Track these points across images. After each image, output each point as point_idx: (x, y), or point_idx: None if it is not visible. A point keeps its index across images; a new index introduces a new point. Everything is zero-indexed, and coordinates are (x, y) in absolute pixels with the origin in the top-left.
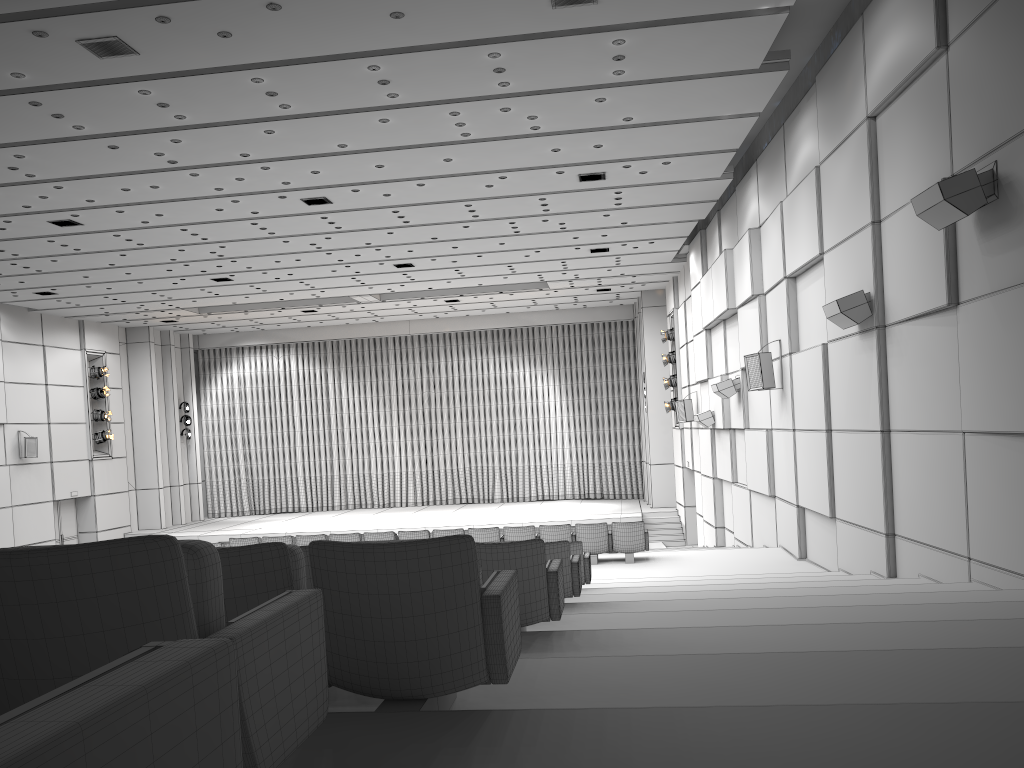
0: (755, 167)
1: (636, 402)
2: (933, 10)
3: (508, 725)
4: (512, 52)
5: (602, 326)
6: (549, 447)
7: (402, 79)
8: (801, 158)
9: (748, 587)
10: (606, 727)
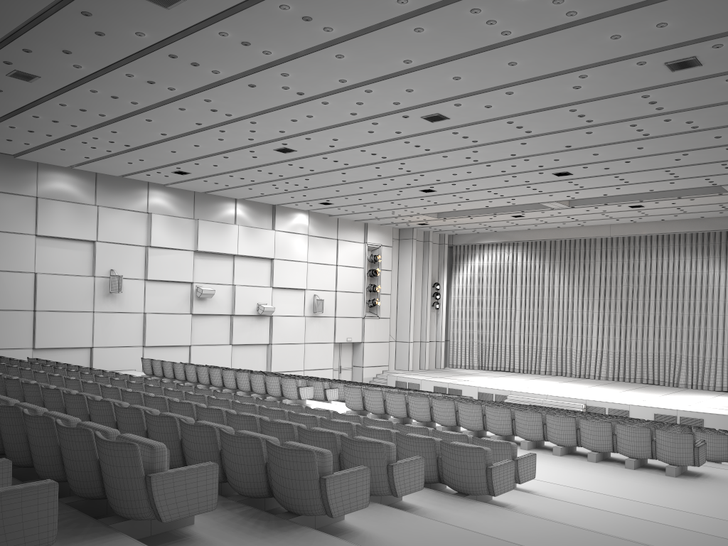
0: None
1: None
2: None
3: None
4: None
5: None
6: None
7: None
8: None
9: None
10: None
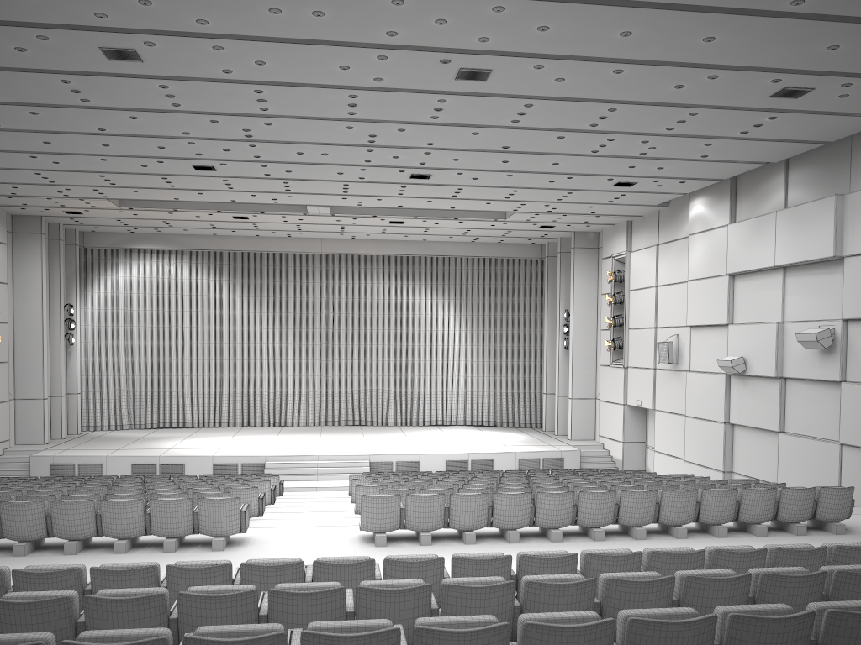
0: None
1: (535, 337)
2: None
3: None
4: None
5: (506, 262)
6: (446, 374)
7: None
8: None
9: None
10: None
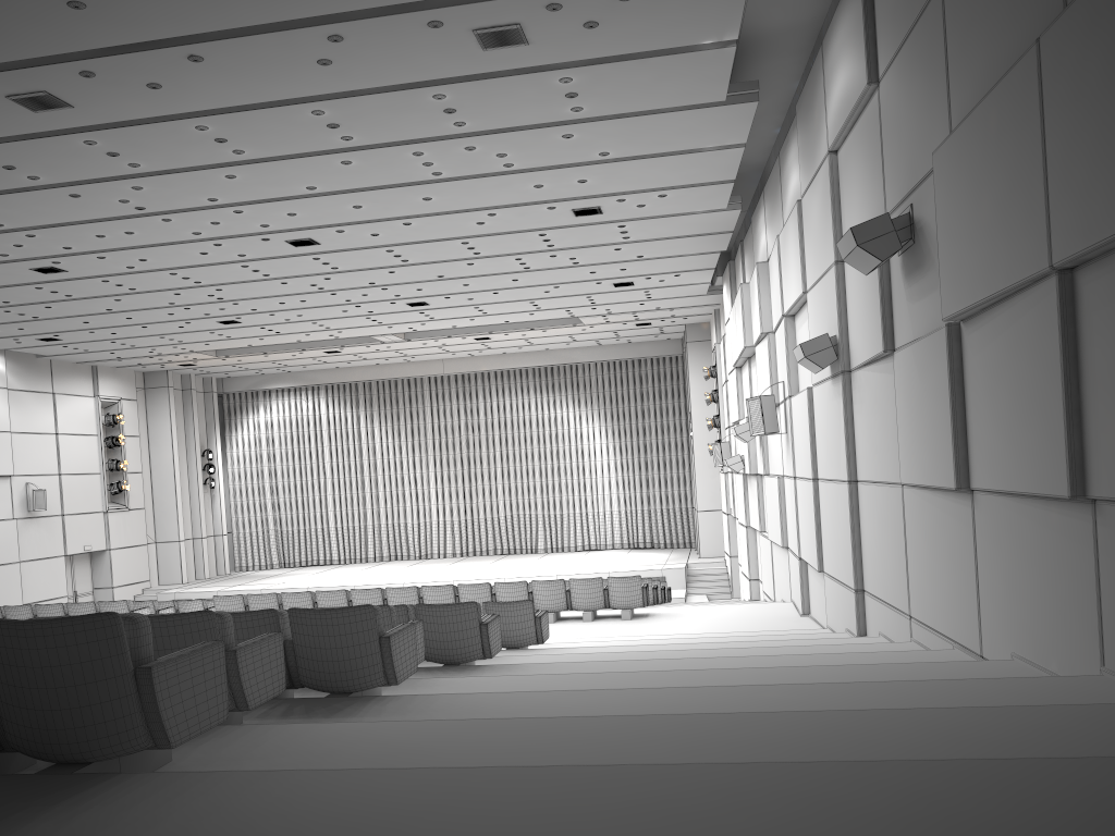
0: (763, 197)
1: (687, 443)
2: (864, 45)
3: (115, 786)
4: (457, 93)
5: (650, 362)
6: (595, 493)
7: (351, 122)
8: (791, 190)
9: (698, 647)
10: (192, 788)
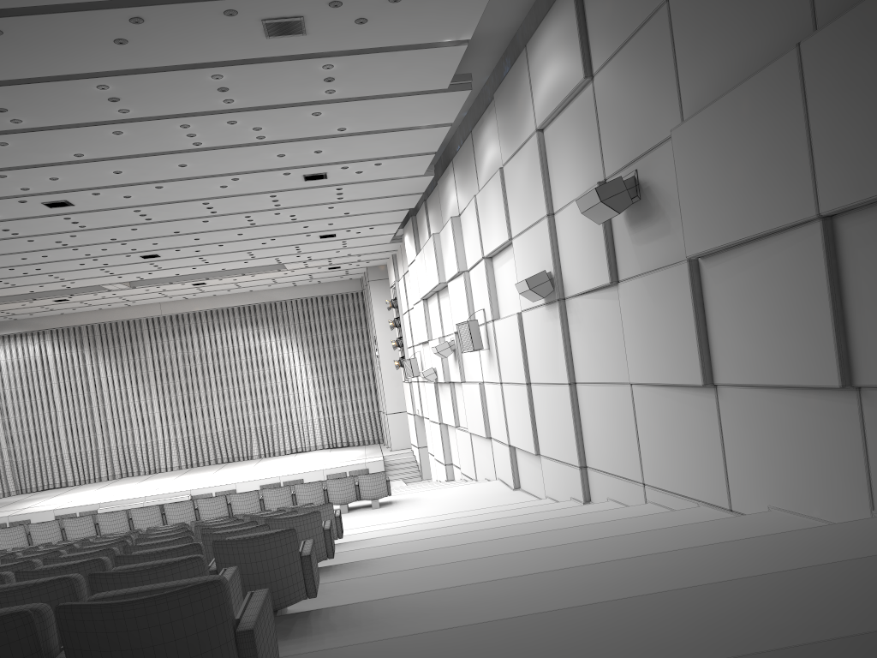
0: (452, 166)
1: (370, 361)
2: (579, 47)
3: None
4: (233, 74)
5: (336, 298)
6: (298, 406)
7: (132, 97)
8: (488, 160)
9: (476, 526)
10: None
